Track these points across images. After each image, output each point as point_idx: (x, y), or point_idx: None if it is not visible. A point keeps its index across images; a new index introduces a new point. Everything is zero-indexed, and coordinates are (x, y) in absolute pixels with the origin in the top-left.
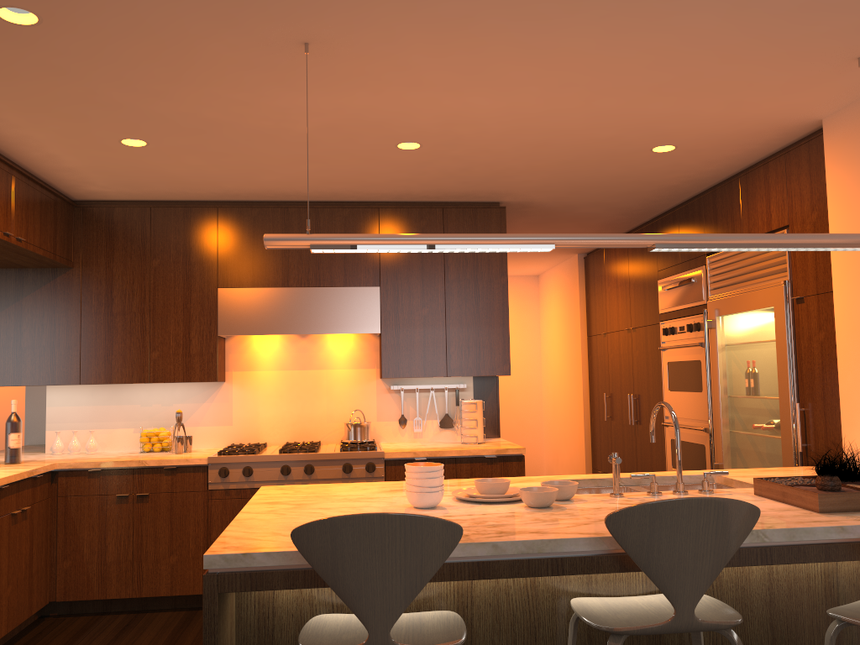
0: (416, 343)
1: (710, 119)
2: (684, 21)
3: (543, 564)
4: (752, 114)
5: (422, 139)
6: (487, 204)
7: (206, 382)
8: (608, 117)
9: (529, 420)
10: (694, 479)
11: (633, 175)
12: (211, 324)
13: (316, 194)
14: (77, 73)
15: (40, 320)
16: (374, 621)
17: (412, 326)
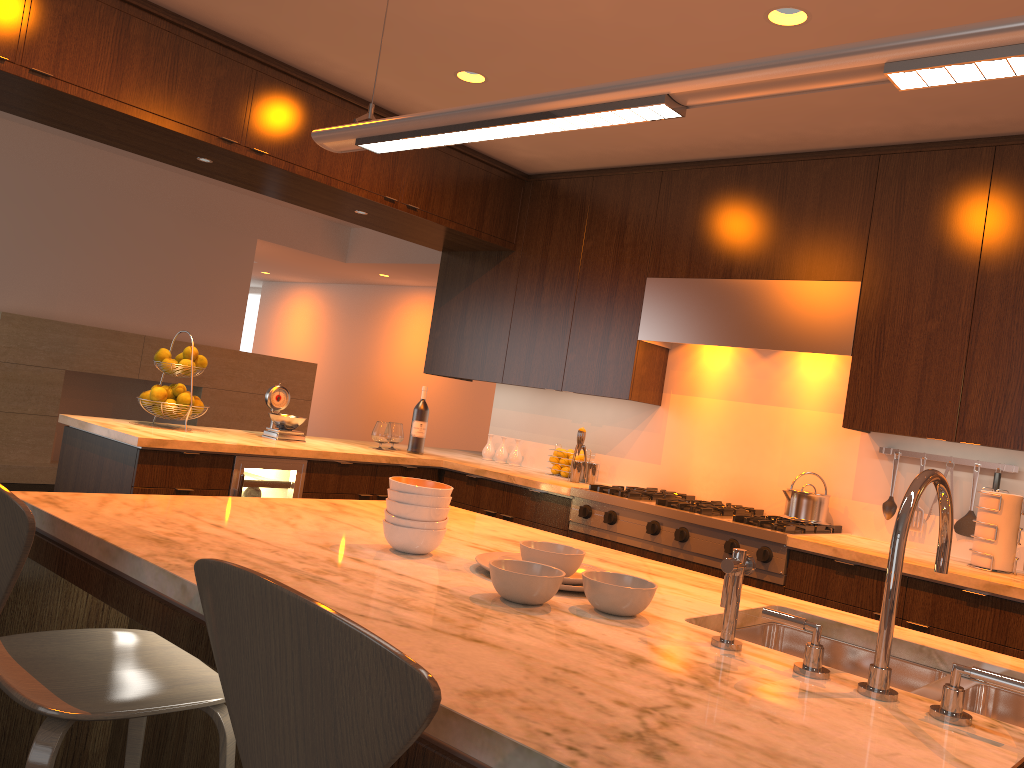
0: (907, 378)
1: None
2: None
3: None
4: None
5: None
6: None
7: (639, 403)
8: None
9: None
10: None
11: None
12: (632, 324)
13: (773, 139)
14: None
15: (481, 308)
16: None
17: (906, 349)
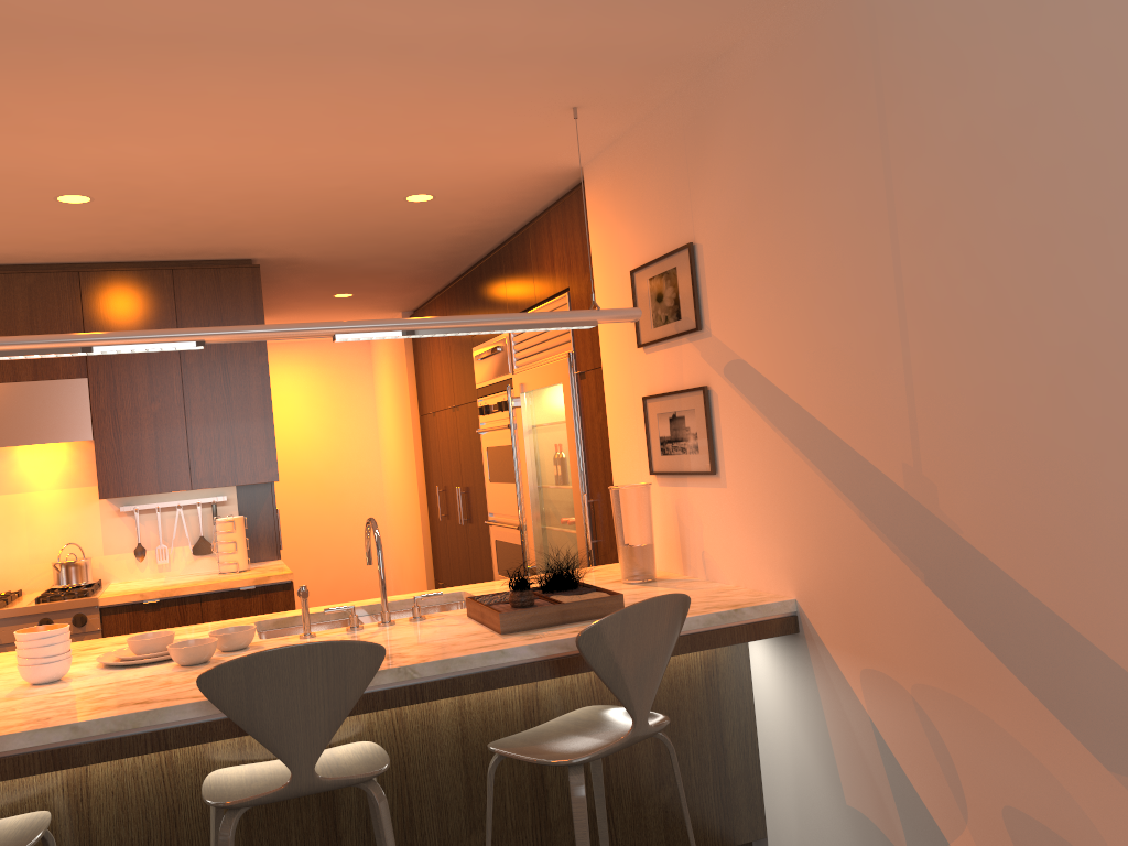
0: (145, 450)
1: (453, 168)
2: (339, 69)
3: (141, 741)
4: (498, 162)
5: (89, 192)
6: (235, 262)
7: None
8: (323, 166)
9: None
10: (440, 600)
11: (404, 226)
12: None
13: None
14: None
15: None
16: None
17: (139, 427)
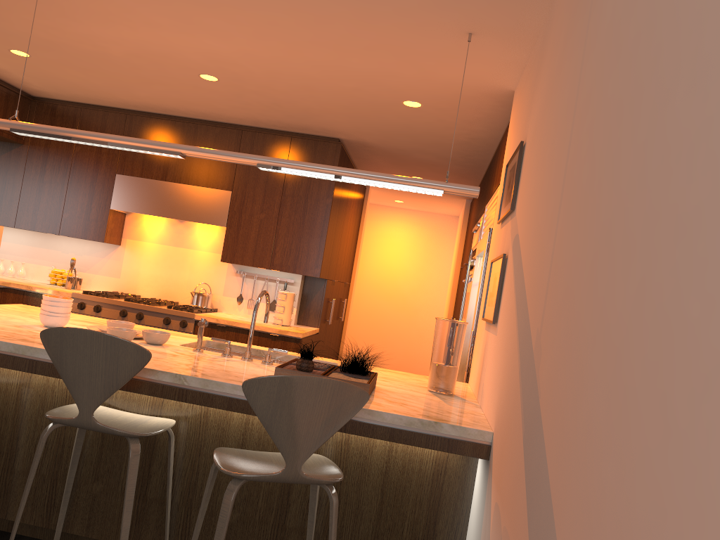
0: (250, 239)
1: (417, 80)
2: None
3: (23, 363)
4: (446, 79)
5: (213, 73)
6: (329, 139)
7: (107, 243)
8: (330, 69)
9: (428, 334)
10: None
11: (418, 126)
12: (107, 200)
13: (191, 113)
14: None
15: None
16: None
17: (251, 225)
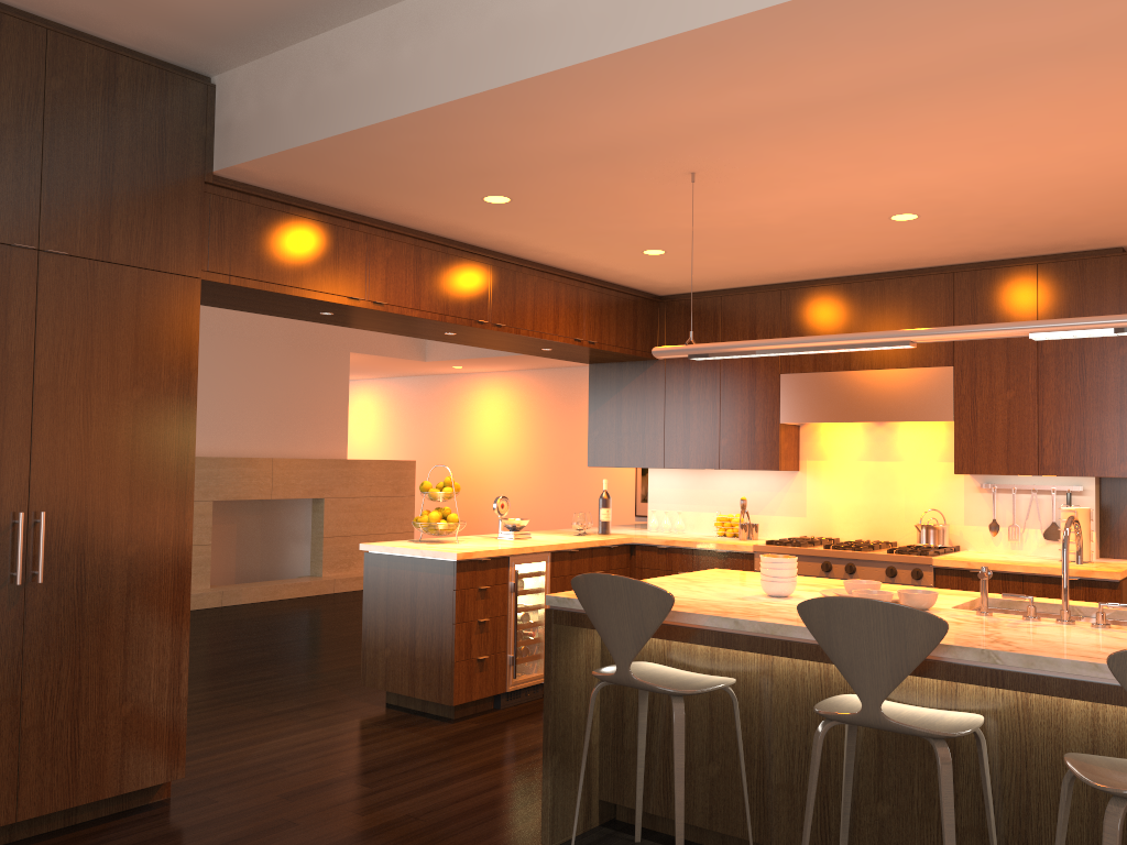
0: (997, 434)
1: None
2: (1029, 79)
3: (774, 645)
4: None
5: (910, 210)
6: (1103, 252)
7: (780, 470)
8: (1107, 157)
9: None
10: None
11: None
12: (773, 411)
13: (872, 266)
14: (563, 219)
15: (634, 408)
16: (617, 656)
17: (993, 412)
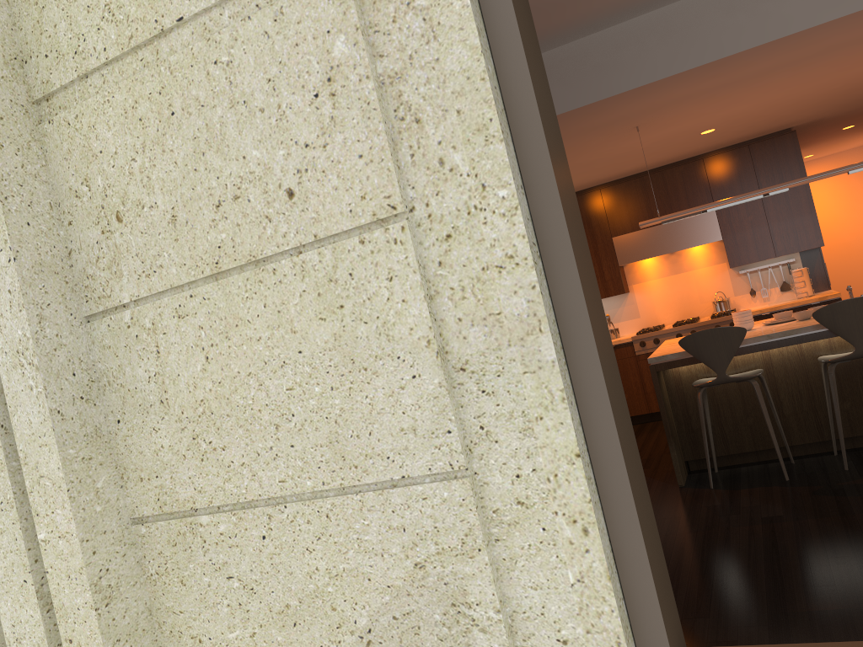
0: (748, 240)
1: None
2: (833, 55)
3: (792, 340)
4: None
5: (714, 127)
6: (781, 132)
7: (617, 295)
8: (829, 83)
9: None
10: None
11: None
12: (613, 260)
13: (658, 164)
14: None
15: None
16: (718, 369)
17: (743, 230)
